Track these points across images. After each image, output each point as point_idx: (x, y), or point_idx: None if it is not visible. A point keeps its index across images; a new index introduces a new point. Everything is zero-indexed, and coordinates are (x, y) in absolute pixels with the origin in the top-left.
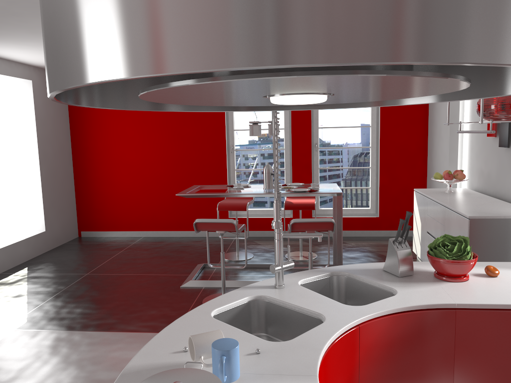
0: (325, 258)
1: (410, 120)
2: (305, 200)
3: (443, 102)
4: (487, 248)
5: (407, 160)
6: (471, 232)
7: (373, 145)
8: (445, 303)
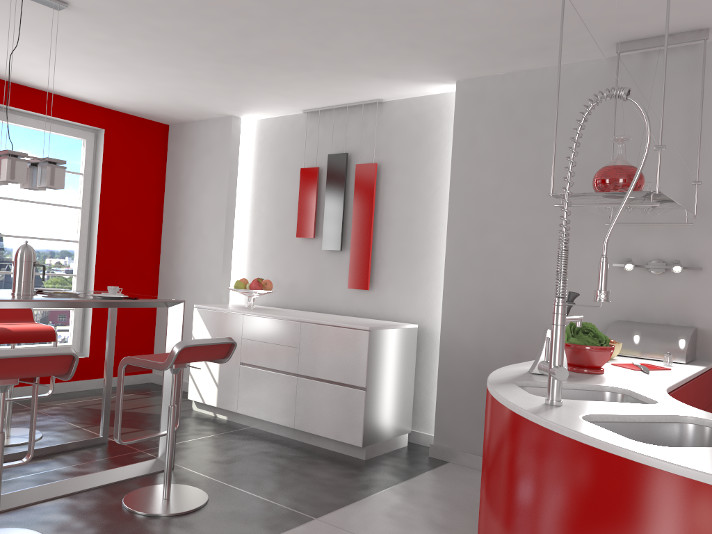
0: (58, 432)
1: (141, 208)
2: (27, 325)
3: (209, 188)
4: (380, 366)
5: (134, 267)
6: (370, 348)
7: (83, 239)
8: (667, 388)
